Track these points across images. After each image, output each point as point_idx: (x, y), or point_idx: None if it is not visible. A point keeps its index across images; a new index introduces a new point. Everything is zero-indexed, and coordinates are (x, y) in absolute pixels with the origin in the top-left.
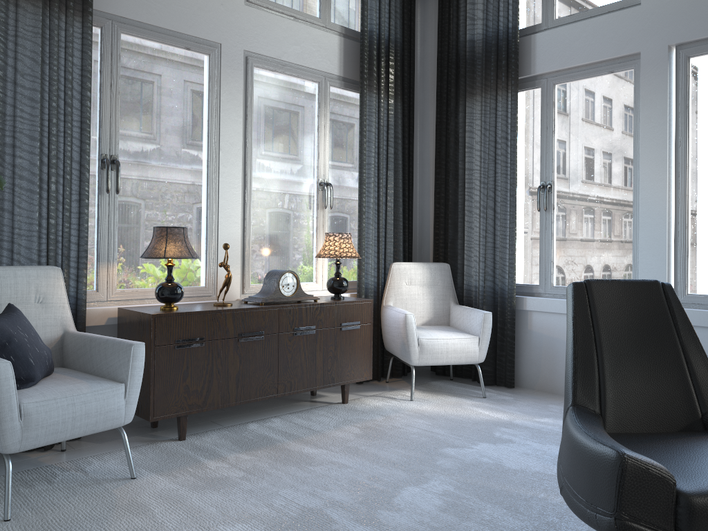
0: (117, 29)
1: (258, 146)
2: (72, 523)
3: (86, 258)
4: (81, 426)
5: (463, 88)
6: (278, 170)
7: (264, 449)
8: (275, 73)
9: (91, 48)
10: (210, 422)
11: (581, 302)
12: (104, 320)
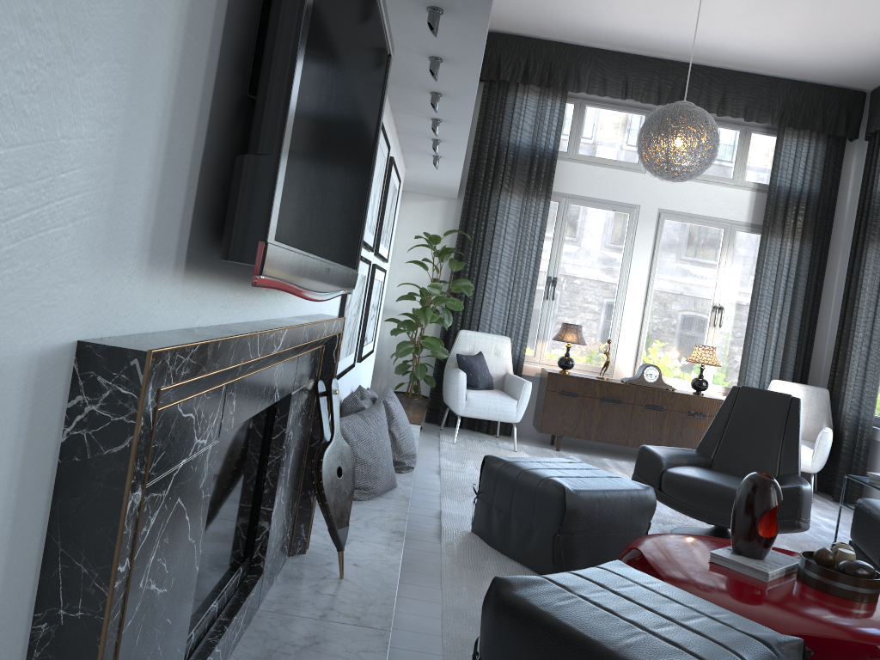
0: (568, 202)
1: (661, 276)
2: (475, 451)
3: (527, 336)
4: (492, 414)
5: (867, 234)
6: (676, 294)
7: (594, 465)
8: (684, 223)
9: (547, 217)
10: (584, 452)
11: (730, 397)
12: (533, 373)
